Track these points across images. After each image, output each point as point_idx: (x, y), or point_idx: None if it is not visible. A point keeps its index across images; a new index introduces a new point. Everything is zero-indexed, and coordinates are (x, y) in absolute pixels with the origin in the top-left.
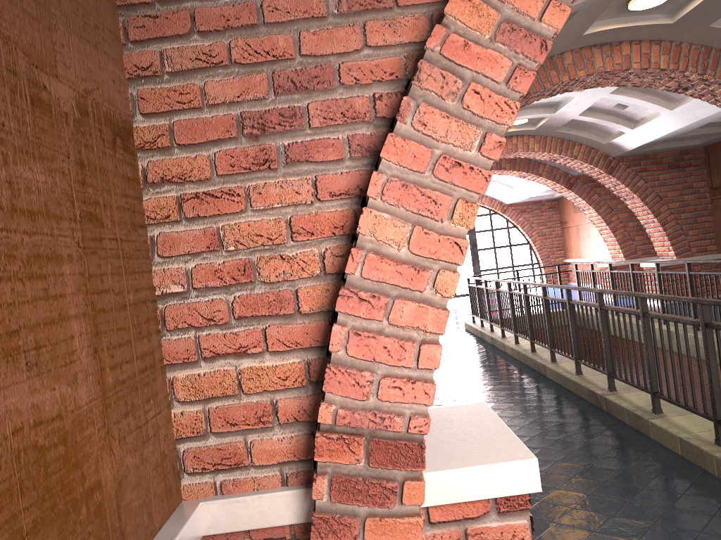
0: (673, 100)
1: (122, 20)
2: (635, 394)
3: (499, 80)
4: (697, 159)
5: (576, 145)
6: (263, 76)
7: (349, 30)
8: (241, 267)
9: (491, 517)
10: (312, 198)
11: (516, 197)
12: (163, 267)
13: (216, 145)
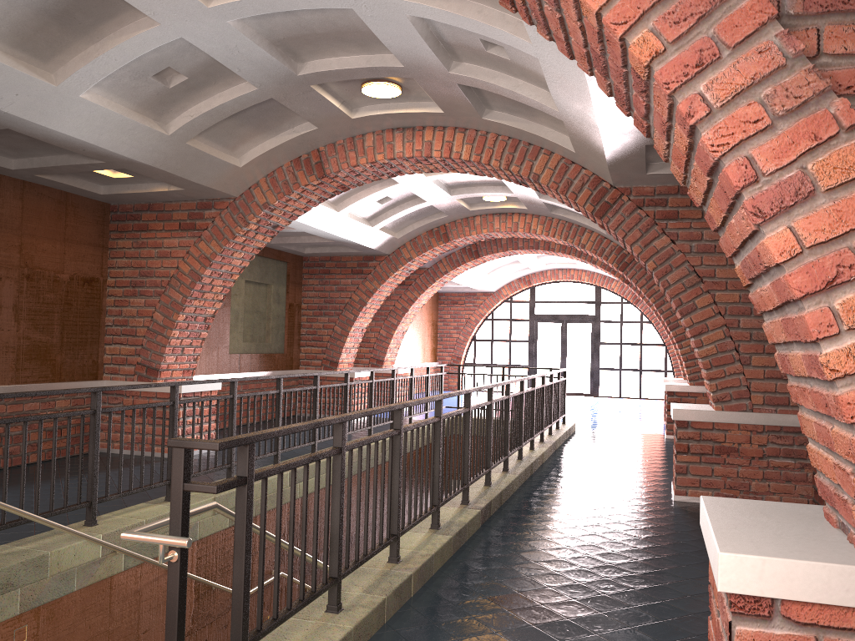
0: None
1: None
2: None
3: None
4: None
5: (586, 232)
6: None
7: None
8: None
9: None
10: None
11: None
12: None
13: None
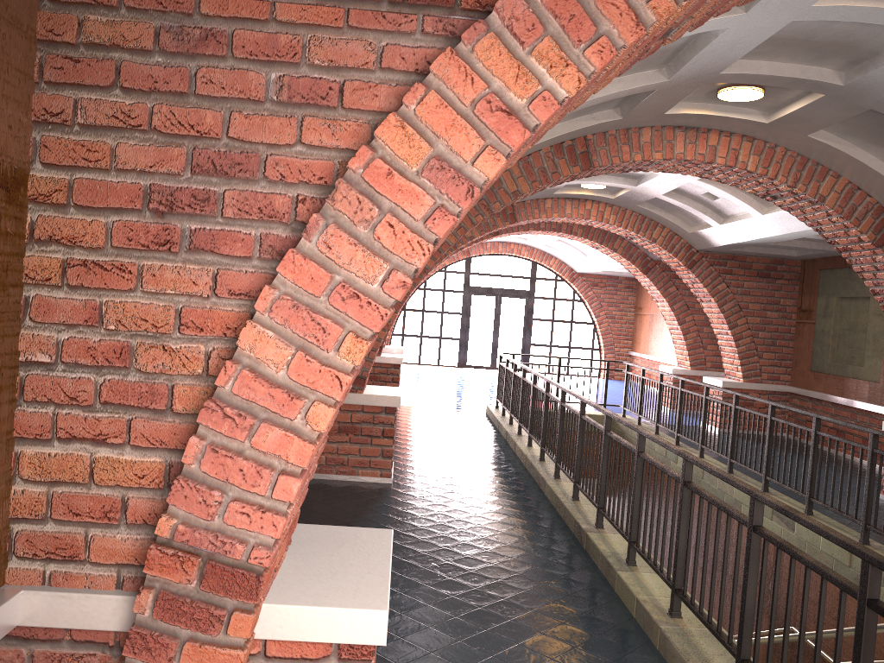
0: (767, 204)
1: (40, 56)
2: (620, 537)
3: (416, 218)
4: (791, 272)
5: (658, 227)
6: (182, 151)
7: (285, 122)
8: (118, 350)
9: (331, 662)
10: (209, 292)
11: (588, 268)
12: (33, 332)
13: (117, 213)
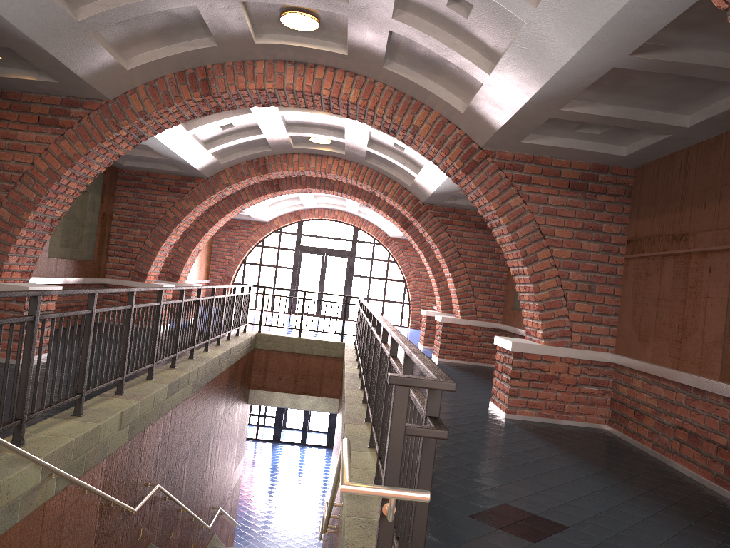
0: None
1: None
2: (121, 401)
3: None
4: None
5: (389, 182)
6: None
7: None
8: None
9: None
10: None
11: (392, 231)
12: None
13: None
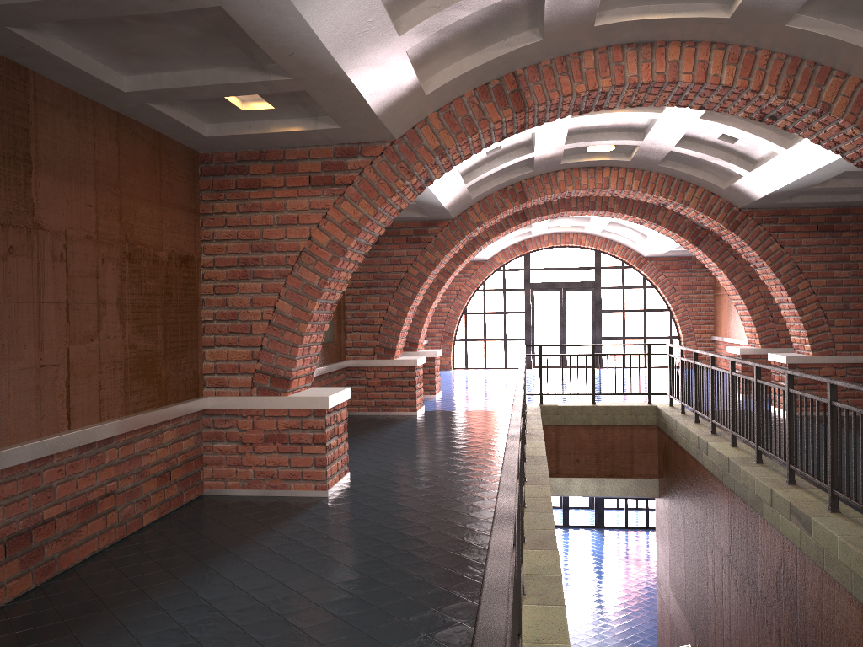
0: (789, 135)
1: None
2: (537, 554)
3: None
4: (860, 222)
5: (689, 188)
6: None
7: None
8: None
9: None
10: None
11: (652, 249)
12: None
13: None
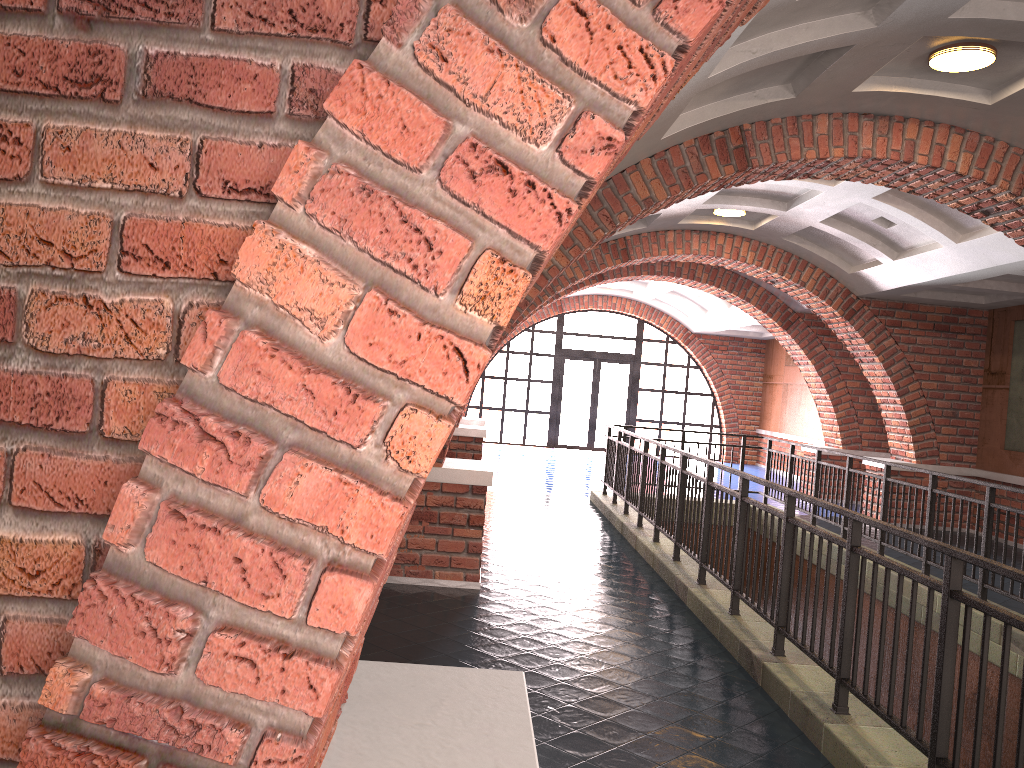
0: (962, 229)
1: None
2: (812, 670)
3: None
4: (976, 325)
5: (807, 267)
6: None
7: None
8: None
9: None
10: (182, 186)
11: (708, 326)
12: None
13: None
